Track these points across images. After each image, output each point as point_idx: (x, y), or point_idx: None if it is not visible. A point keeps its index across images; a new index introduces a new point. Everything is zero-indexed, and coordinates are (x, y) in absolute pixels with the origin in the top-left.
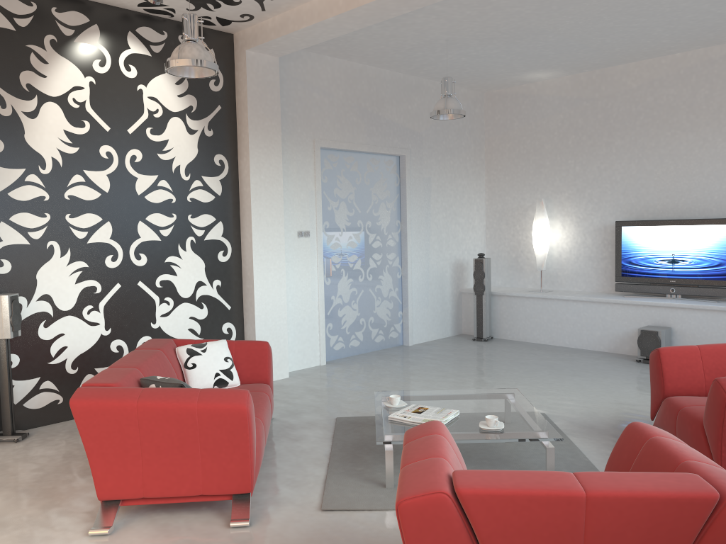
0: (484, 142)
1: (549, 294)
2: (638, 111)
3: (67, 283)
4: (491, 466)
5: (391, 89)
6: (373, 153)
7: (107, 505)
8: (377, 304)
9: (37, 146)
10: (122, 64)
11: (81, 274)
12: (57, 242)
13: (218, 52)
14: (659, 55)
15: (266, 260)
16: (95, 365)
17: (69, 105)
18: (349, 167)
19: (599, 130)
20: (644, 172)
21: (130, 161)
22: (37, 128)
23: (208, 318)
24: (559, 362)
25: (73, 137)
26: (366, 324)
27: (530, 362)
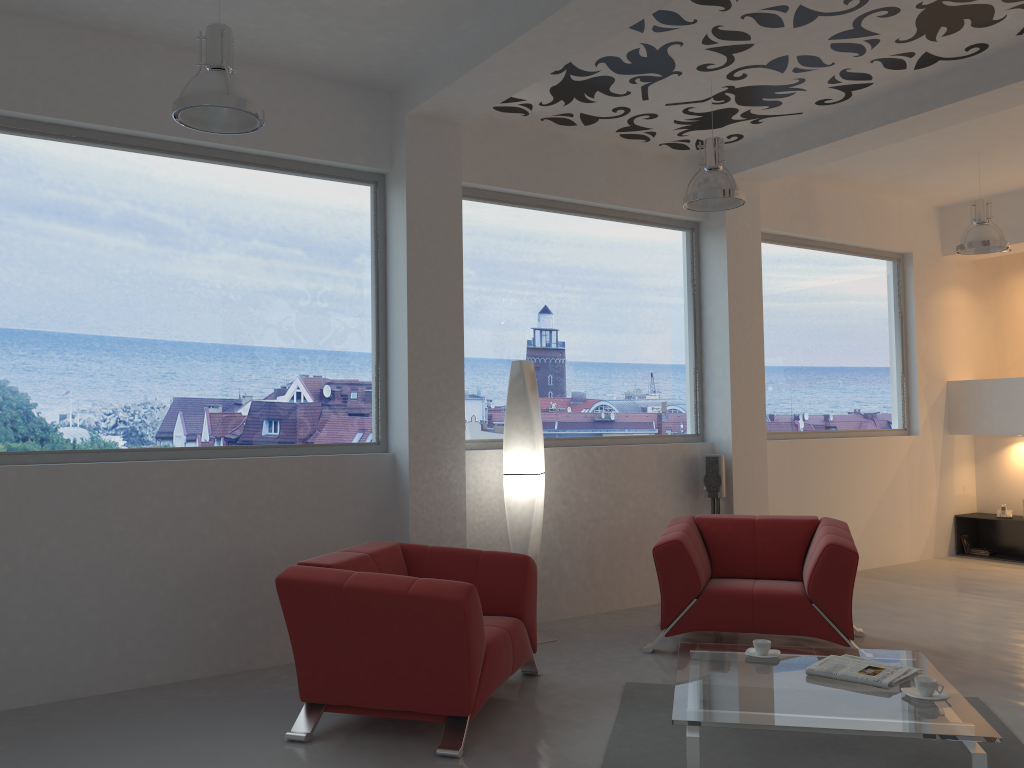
0: None
1: None
2: None
3: None
4: None
5: None
6: None
7: None
8: None
9: None
10: None
11: None
12: None
13: None
14: None
15: None
16: None
17: None
18: None
19: None
20: None
21: None
22: None
23: None
24: None
25: None
26: None
27: None
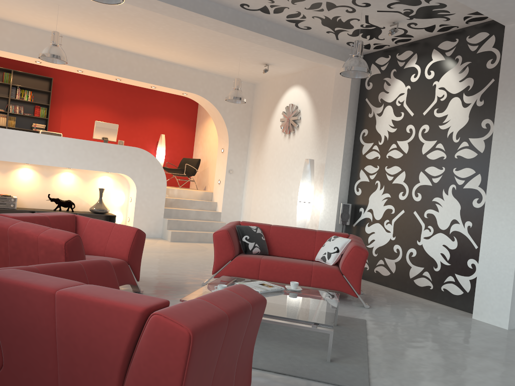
0: None
1: None
2: None
3: (380, 205)
4: None
5: None
6: None
7: None
8: None
9: (379, 130)
10: (426, 72)
11: (386, 201)
12: (379, 181)
13: (498, 35)
14: None
15: (498, 209)
16: (384, 255)
17: (396, 105)
18: None
19: None
20: None
21: (421, 132)
22: (381, 121)
23: (456, 250)
24: None
25: (394, 123)
26: None
27: None
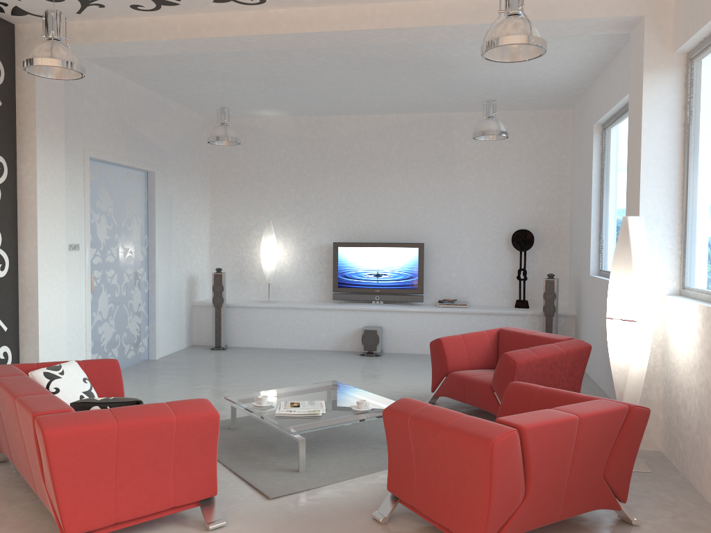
0: (209, 164)
1: (280, 304)
2: (348, 155)
3: None
4: (355, 442)
5: (144, 106)
6: (129, 167)
7: None
8: (129, 319)
9: None
10: None
11: None
12: None
13: (0, 41)
14: (365, 113)
15: (49, 275)
16: None
17: None
18: (109, 179)
19: (316, 166)
20: (353, 204)
21: None
22: None
23: None
24: (306, 361)
25: None
26: (121, 340)
27: (284, 363)
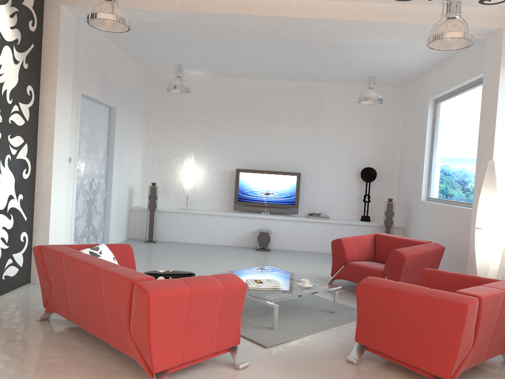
0: (145, 106)
1: (197, 211)
2: (249, 107)
3: None
4: (297, 309)
5: (113, 58)
6: (101, 103)
7: (160, 376)
8: (94, 217)
9: None
10: None
11: None
12: None
13: None
14: (263, 79)
15: (58, 179)
16: None
17: None
18: (88, 111)
19: (225, 113)
20: (250, 142)
21: None
22: None
23: (13, 228)
24: (220, 252)
25: None
26: (88, 232)
27: (206, 253)
